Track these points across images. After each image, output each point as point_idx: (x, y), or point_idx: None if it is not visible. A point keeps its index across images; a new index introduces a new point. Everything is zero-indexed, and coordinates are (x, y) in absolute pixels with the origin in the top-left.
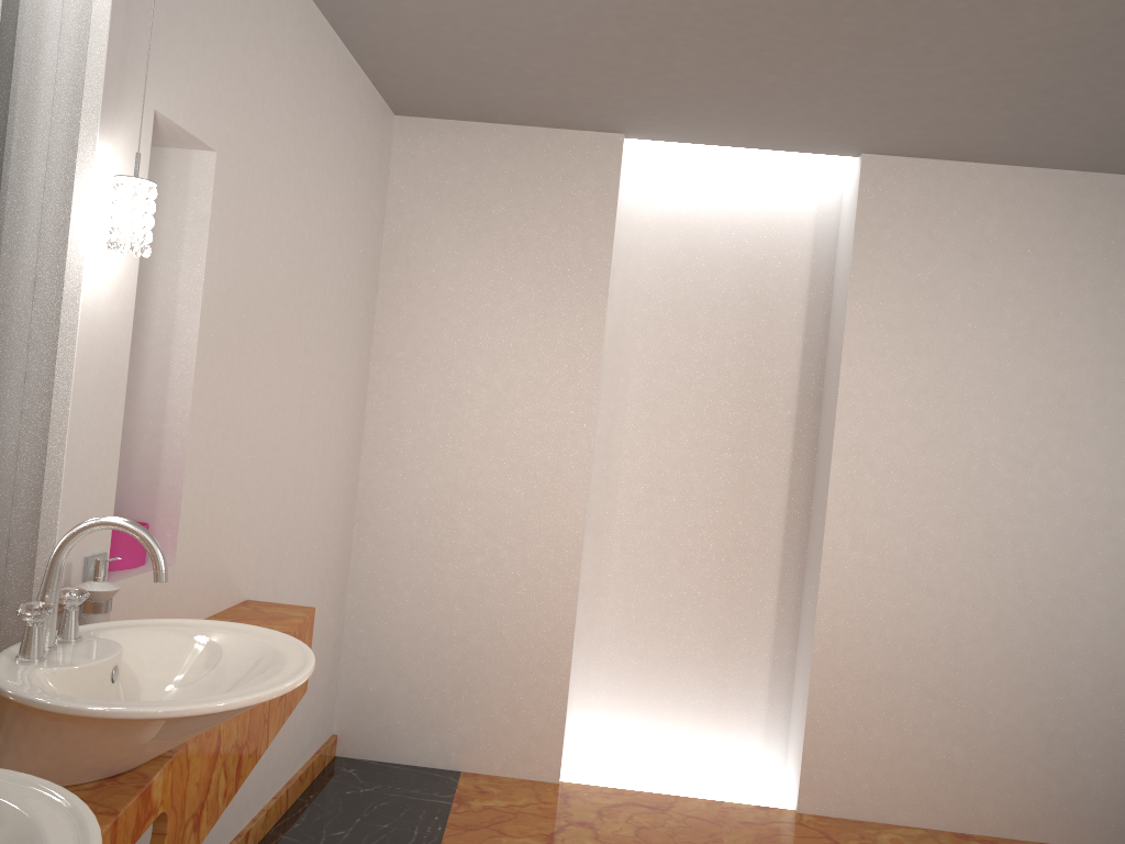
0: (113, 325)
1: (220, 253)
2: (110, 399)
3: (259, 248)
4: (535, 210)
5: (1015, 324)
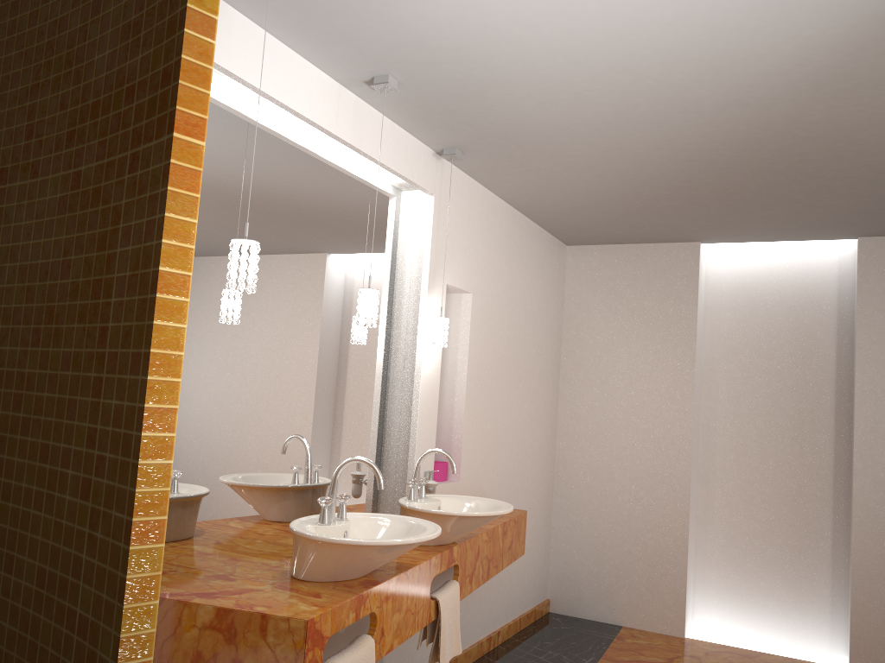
0: (433, 374)
1: (475, 337)
2: (432, 405)
3: (493, 332)
4: (649, 290)
5: None
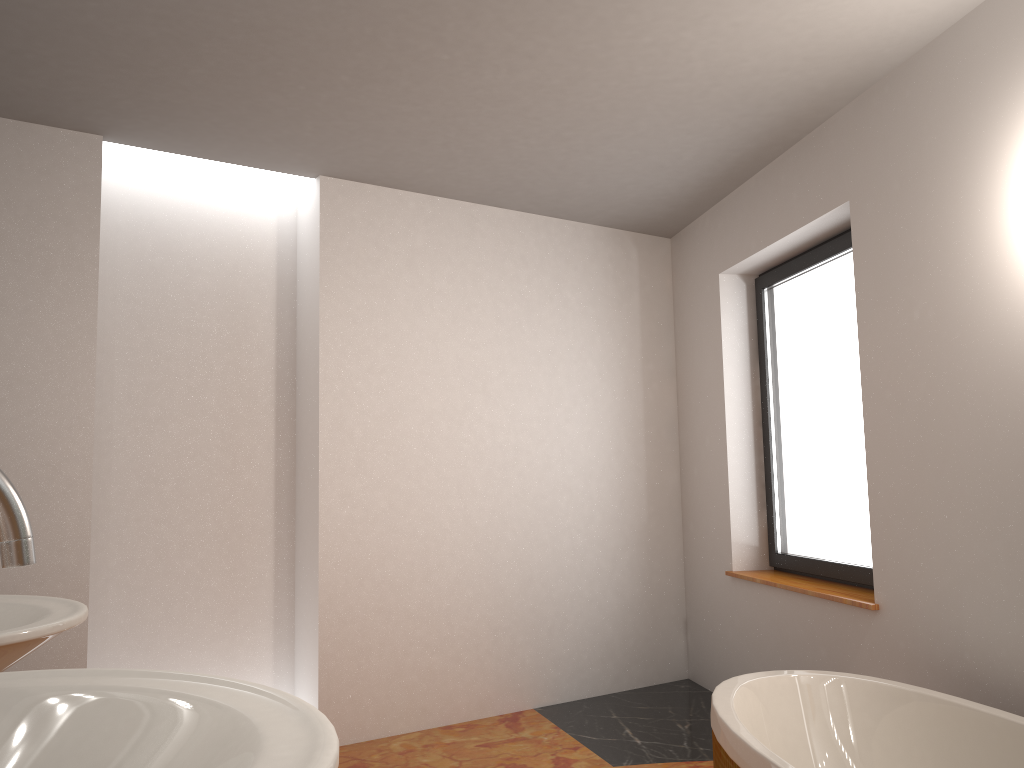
0: None
1: None
2: None
3: None
4: (9, 202)
5: (443, 316)
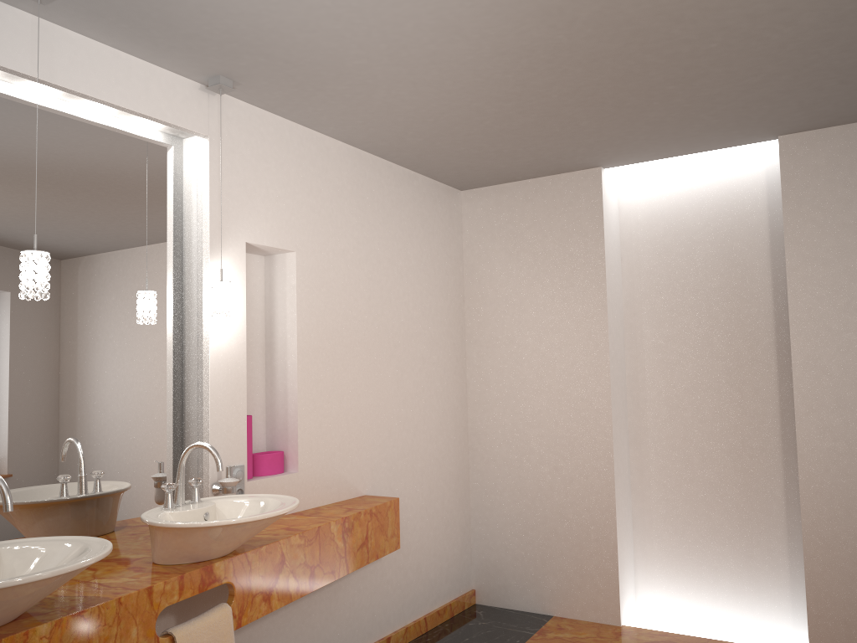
0: (232, 351)
1: (307, 303)
2: (236, 387)
3: (341, 295)
4: (551, 230)
5: None
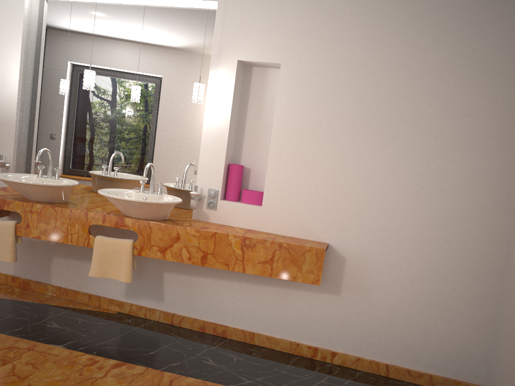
0: (219, 125)
1: (287, 98)
2: (219, 145)
3: (324, 94)
4: None
5: None
